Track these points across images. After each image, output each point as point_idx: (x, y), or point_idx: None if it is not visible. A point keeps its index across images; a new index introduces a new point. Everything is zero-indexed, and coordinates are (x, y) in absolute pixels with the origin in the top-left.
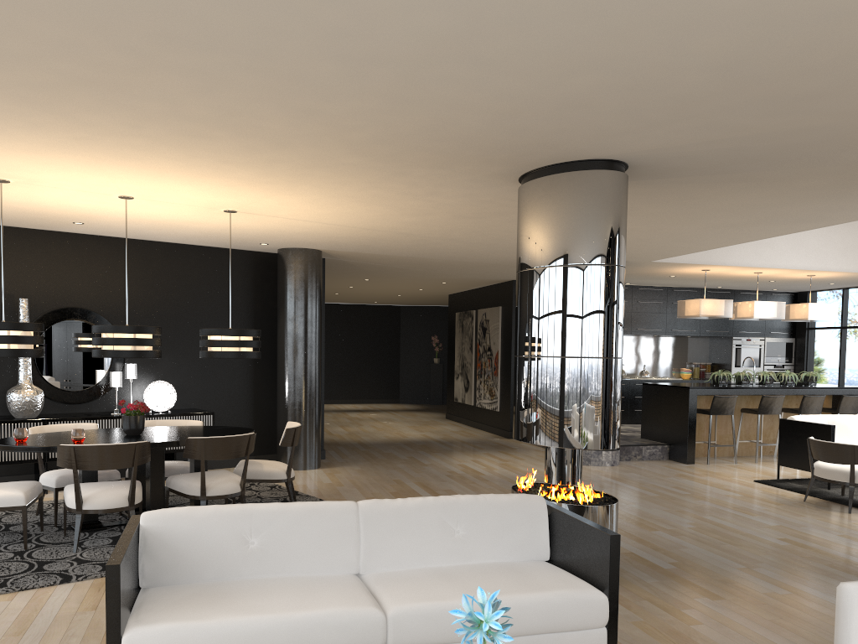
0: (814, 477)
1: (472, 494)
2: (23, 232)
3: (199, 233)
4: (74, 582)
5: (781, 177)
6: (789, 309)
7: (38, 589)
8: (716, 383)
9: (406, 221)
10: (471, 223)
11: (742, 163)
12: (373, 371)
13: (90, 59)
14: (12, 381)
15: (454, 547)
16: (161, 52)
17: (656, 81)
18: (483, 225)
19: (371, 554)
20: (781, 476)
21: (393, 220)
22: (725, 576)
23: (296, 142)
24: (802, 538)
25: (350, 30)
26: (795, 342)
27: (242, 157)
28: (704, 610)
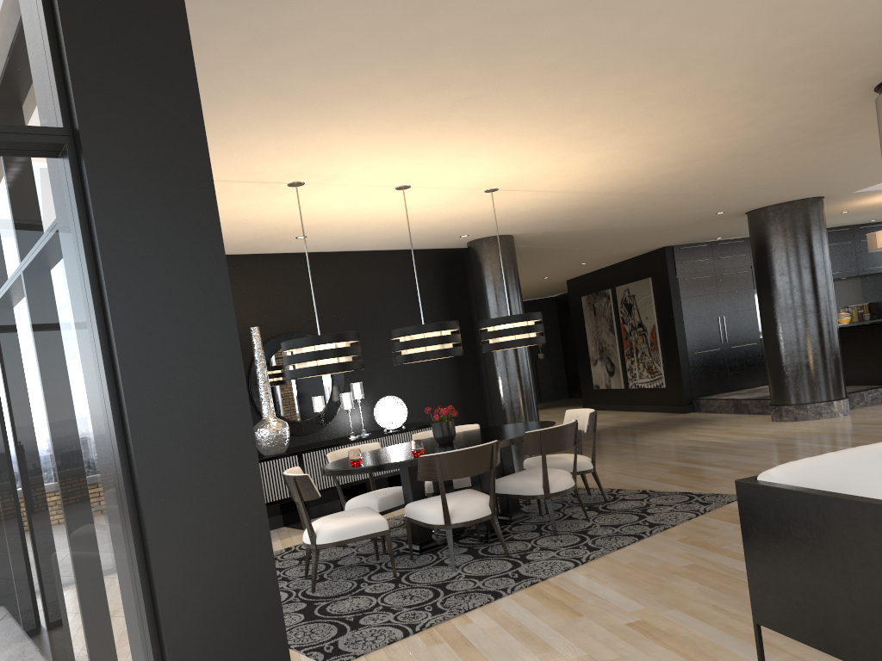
0: None
1: (756, 459)
2: (234, 259)
3: (413, 231)
4: (505, 596)
5: None
6: None
7: (481, 609)
8: None
9: (664, 174)
10: (732, 165)
11: None
12: None
13: None
14: None
15: None
16: None
17: None
18: (741, 166)
19: None
20: None
21: (651, 175)
22: None
23: (703, 64)
24: None
25: None
26: None
27: (612, 99)
28: None
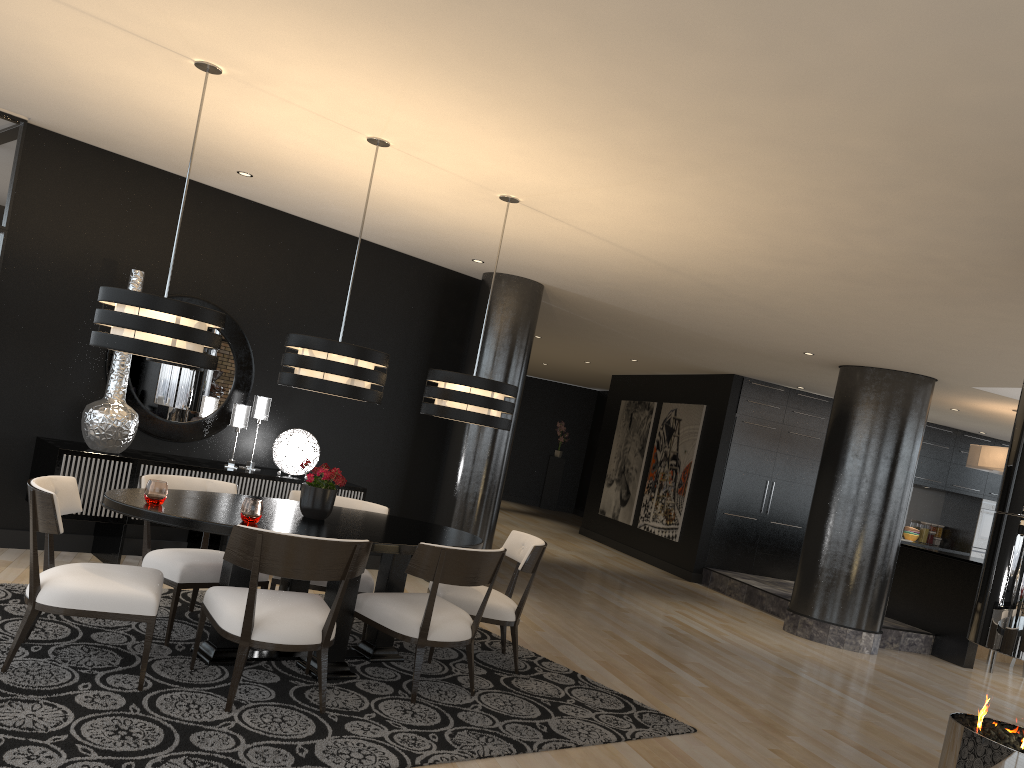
0: None
1: (738, 678)
2: (149, 173)
3: (407, 226)
4: None
5: None
6: None
7: None
8: None
9: (747, 267)
10: (837, 288)
11: None
12: None
13: None
14: (90, 391)
15: None
16: None
17: None
18: (848, 296)
19: None
20: None
21: (730, 262)
22: None
23: (832, 87)
24: None
25: None
26: None
27: (687, 99)
28: None
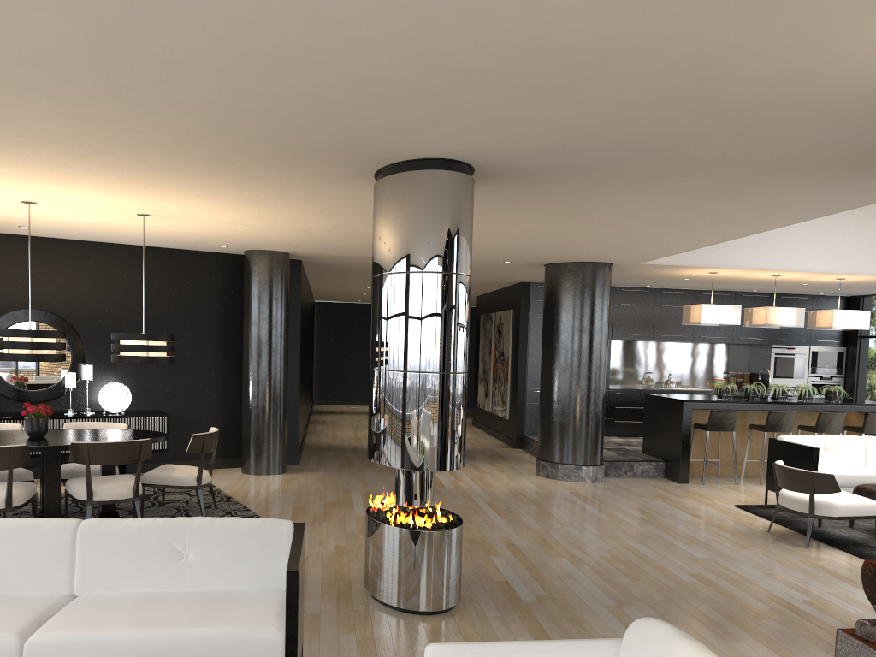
0: (778, 505)
1: None
2: None
3: (148, 236)
4: None
5: (655, 174)
6: (815, 315)
7: None
8: (720, 396)
9: (328, 223)
10: None
11: (591, 160)
12: None
13: None
14: None
15: (179, 572)
16: None
17: (370, 75)
18: None
19: (85, 575)
20: (773, 501)
21: (314, 223)
22: (580, 614)
23: (105, 147)
24: (718, 575)
25: None
26: (847, 352)
27: (77, 162)
28: None
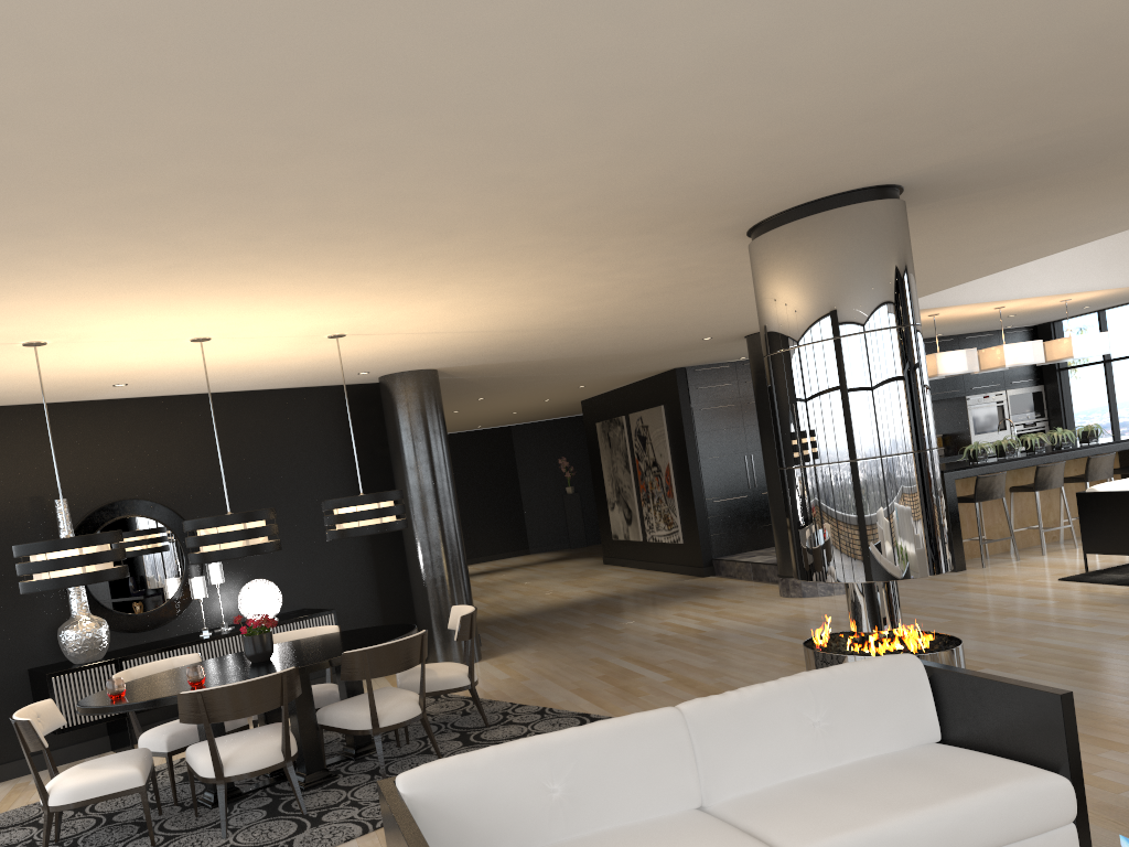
0: None
1: (707, 660)
2: (42, 409)
3: (281, 372)
4: None
5: (1097, 174)
6: (1045, 348)
7: None
8: (974, 460)
9: (569, 312)
10: (655, 301)
11: (1056, 163)
12: (489, 518)
13: (228, 152)
14: (60, 613)
15: (819, 747)
16: (333, 126)
17: (1000, 66)
18: (670, 302)
19: (715, 777)
20: (1088, 567)
21: (552, 314)
22: (1115, 716)
23: (467, 227)
24: None
25: (614, 54)
26: (1045, 390)
27: (384, 258)
28: (1121, 768)
